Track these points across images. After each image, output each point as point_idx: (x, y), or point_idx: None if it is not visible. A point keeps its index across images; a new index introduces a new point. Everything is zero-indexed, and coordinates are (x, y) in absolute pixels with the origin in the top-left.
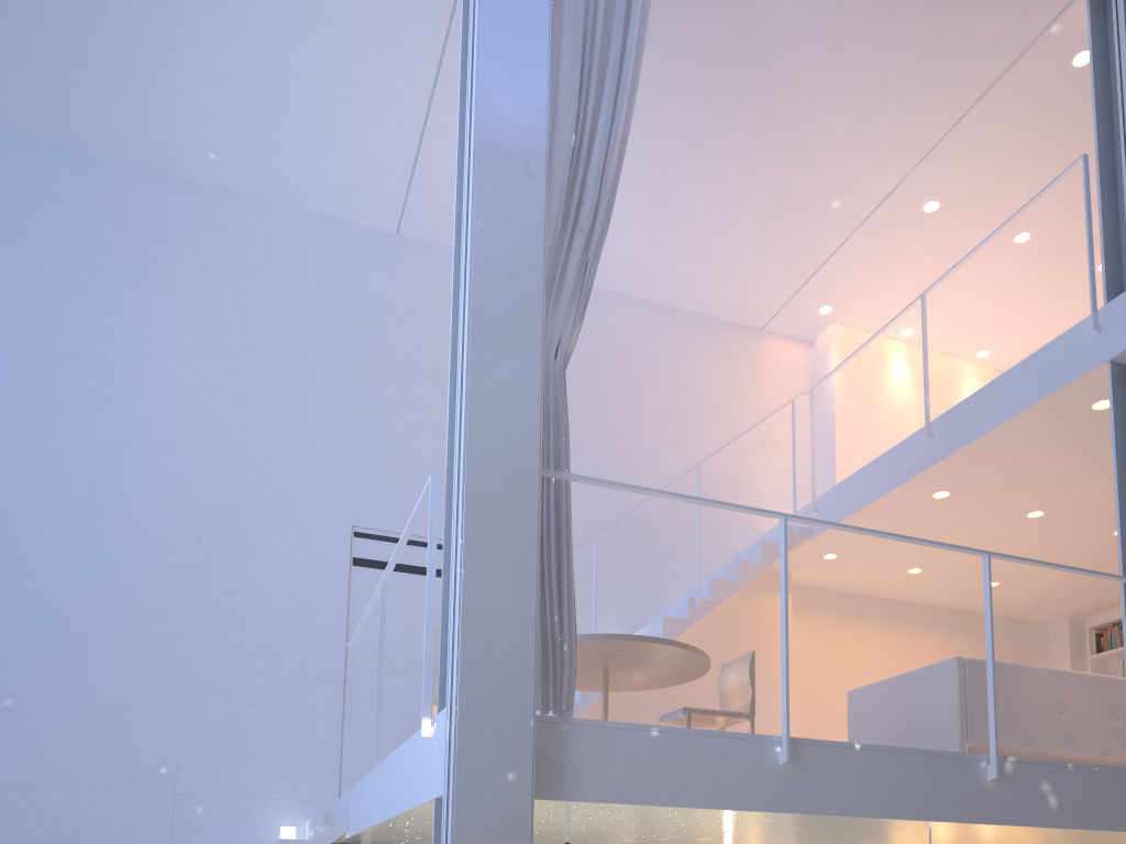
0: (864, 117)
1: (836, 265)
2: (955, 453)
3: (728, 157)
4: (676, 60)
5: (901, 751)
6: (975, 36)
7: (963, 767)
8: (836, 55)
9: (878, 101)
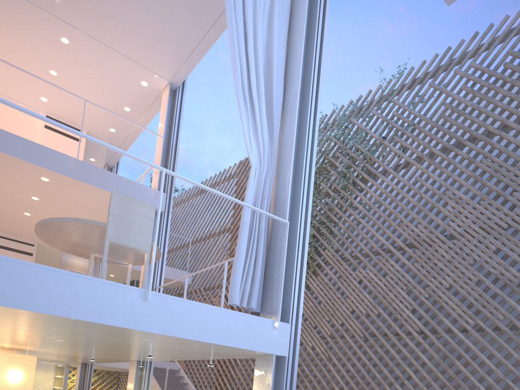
0: (115, 17)
1: None
2: (86, 183)
3: None
4: None
5: None
6: (154, 55)
7: None
8: (147, 8)
9: (123, 22)
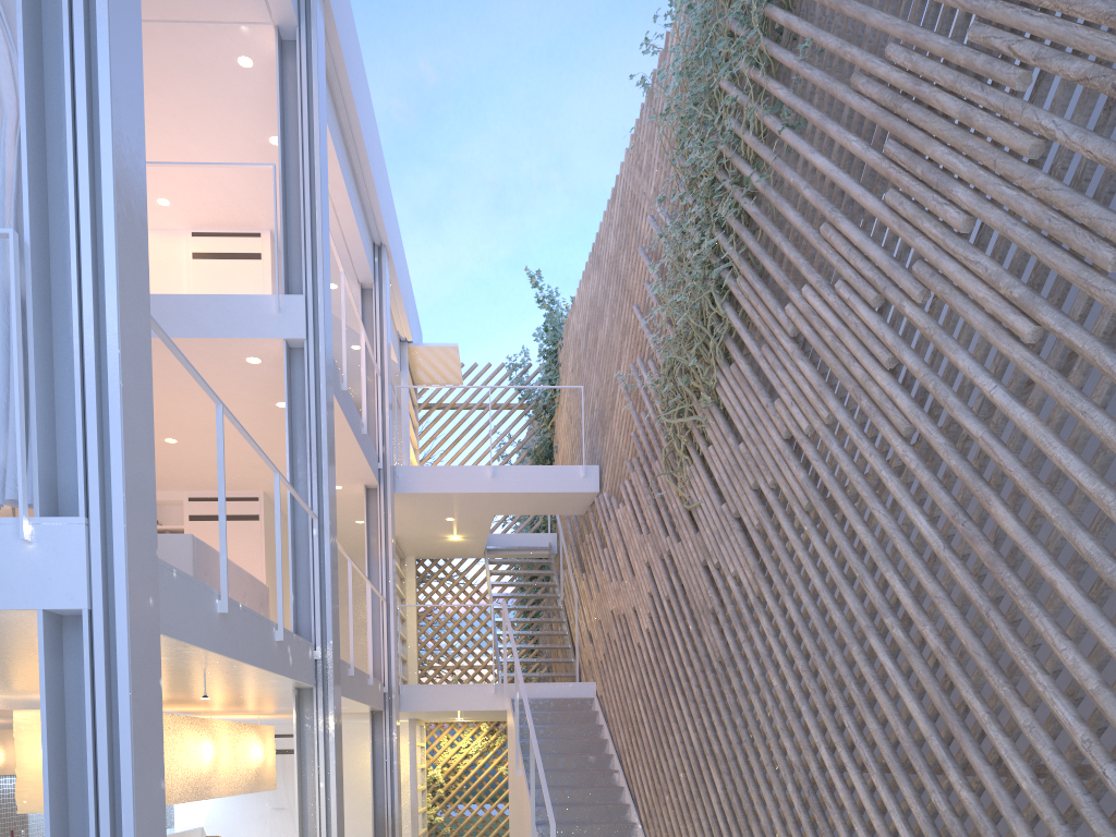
0: None
1: None
2: None
3: None
4: None
5: (253, 613)
6: None
7: (269, 630)
8: None
9: None
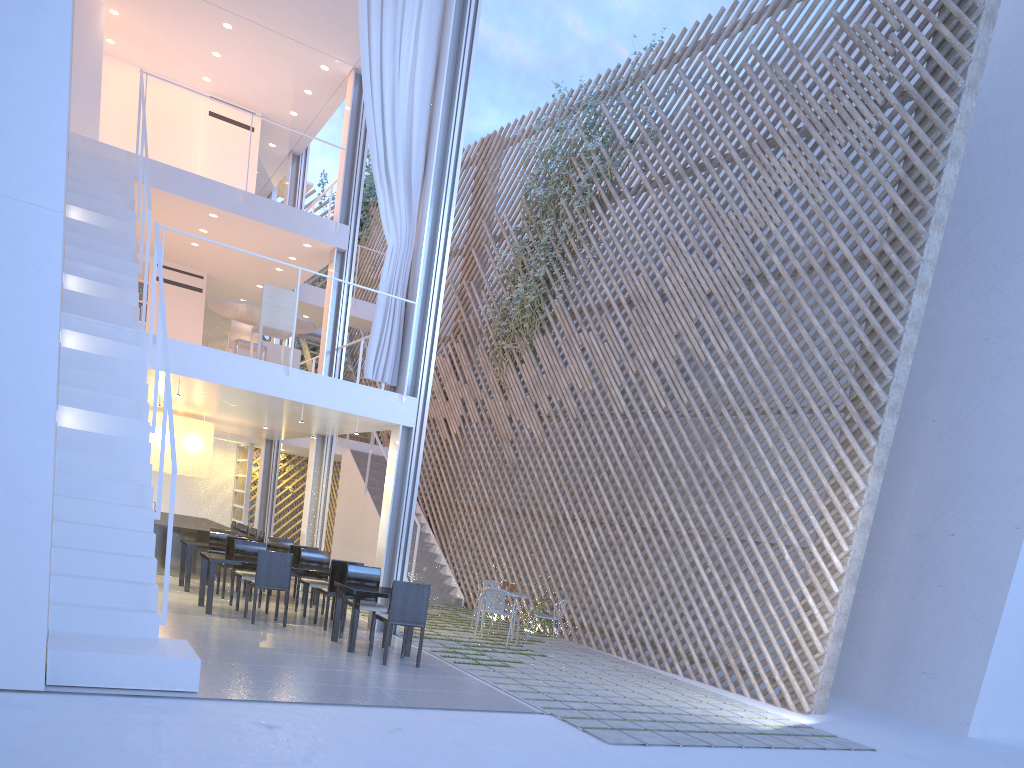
0: (281, 8)
1: None
2: (257, 221)
3: None
4: None
5: None
6: (331, 42)
7: None
8: (314, 2)
9: (291, 13)
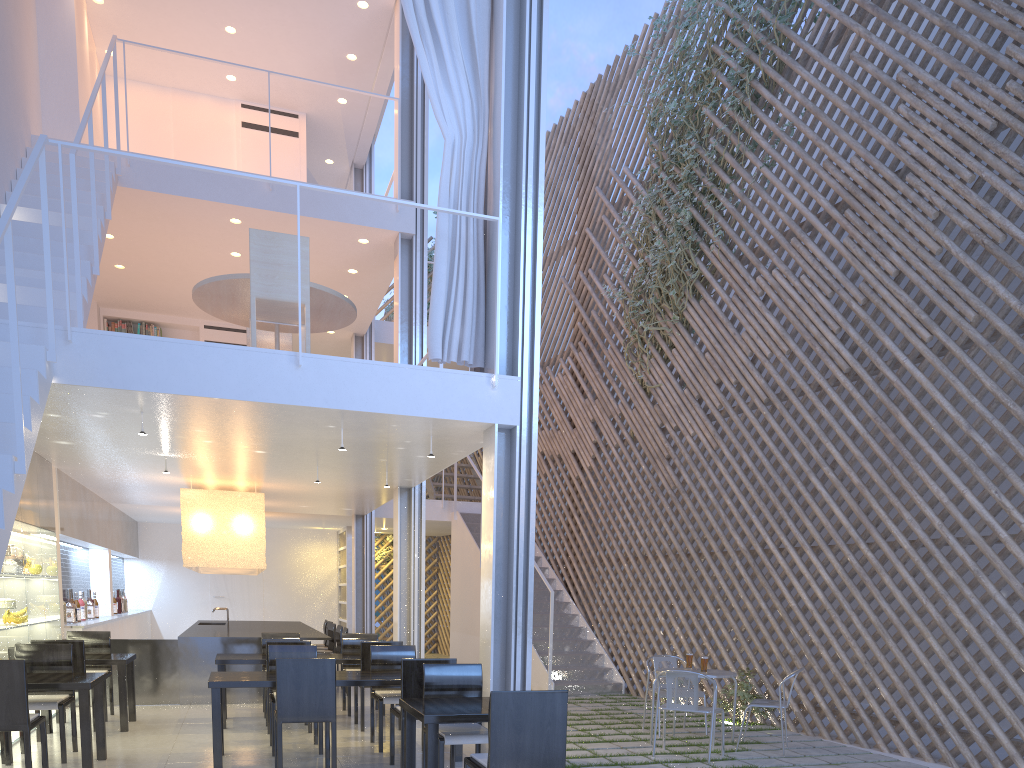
0: None
1: None
2: (290, 214)
3: None
4: None
5: None
6: None
7: None
8: None
9: None
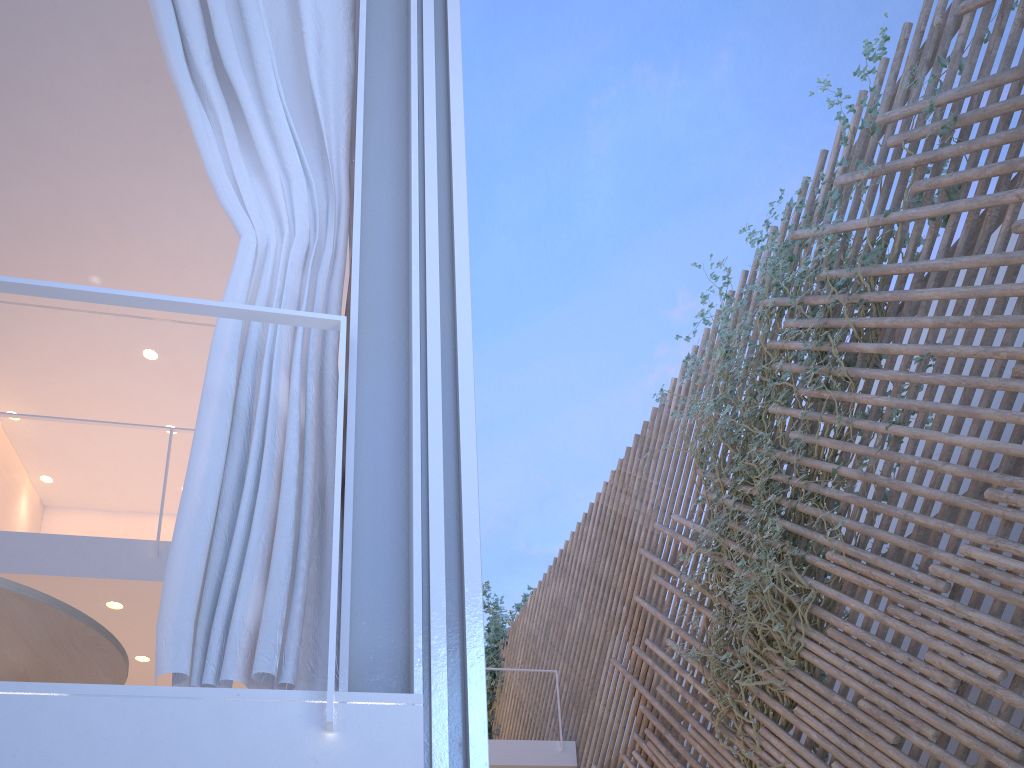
0: (193, 257)
1: (32, 316)
2: None
3: (68, 148)
4: (136, 42)
5: None
6: None
7: None
8: None
9: (211, 259)
